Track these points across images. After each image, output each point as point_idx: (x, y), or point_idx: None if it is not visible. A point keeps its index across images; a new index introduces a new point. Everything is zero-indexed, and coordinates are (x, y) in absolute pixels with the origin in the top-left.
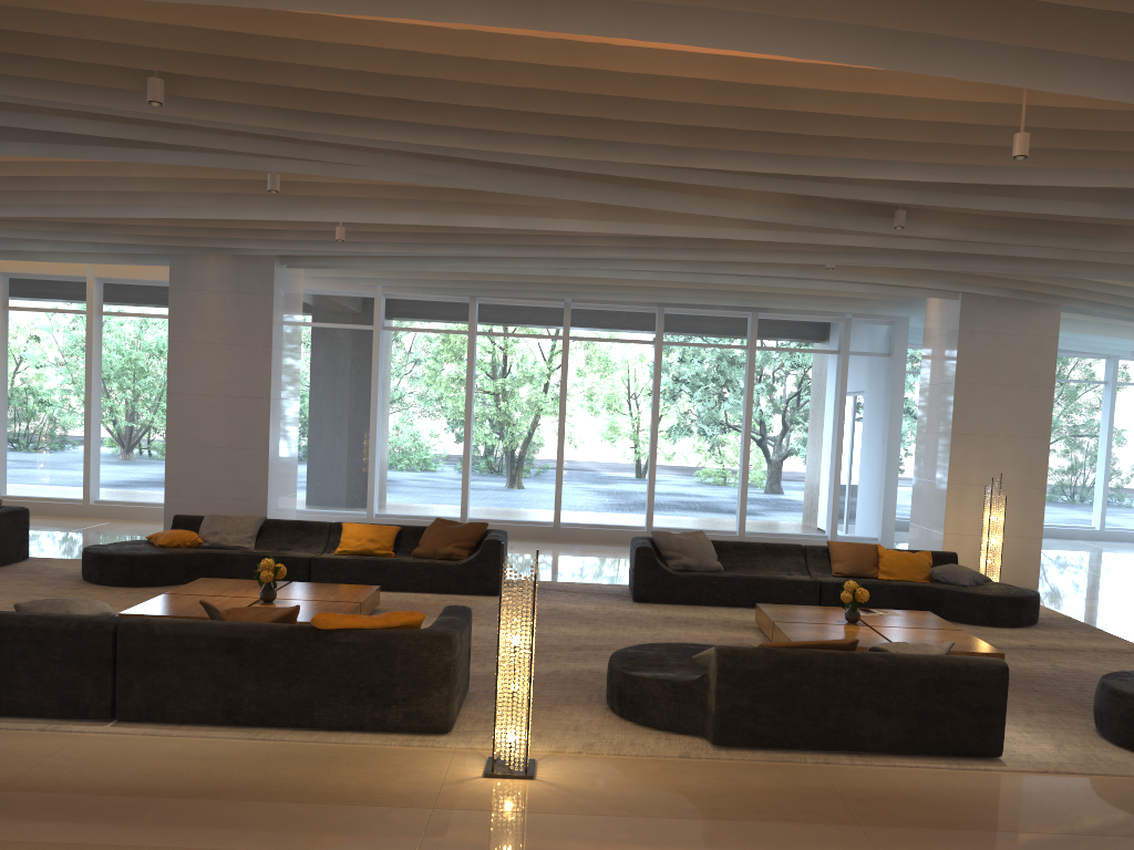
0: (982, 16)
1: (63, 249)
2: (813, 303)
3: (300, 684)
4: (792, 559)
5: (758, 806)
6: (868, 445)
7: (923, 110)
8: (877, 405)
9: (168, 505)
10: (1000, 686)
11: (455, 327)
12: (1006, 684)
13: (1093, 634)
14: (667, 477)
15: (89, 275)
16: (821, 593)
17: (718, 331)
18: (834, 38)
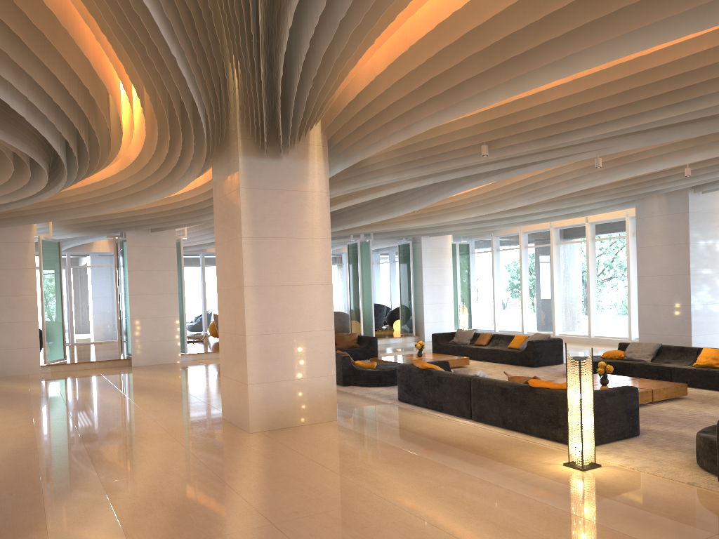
0: None
1: (589, 208)
2: None
3: (525, 412)
4: None
5: (674, 510)
6: None
7: None
8: None
9: (640, 338)
10: None
11: None
12: None
13: None
14: None
15: (626, 216)
16: None
17: None
18: (664, 28)
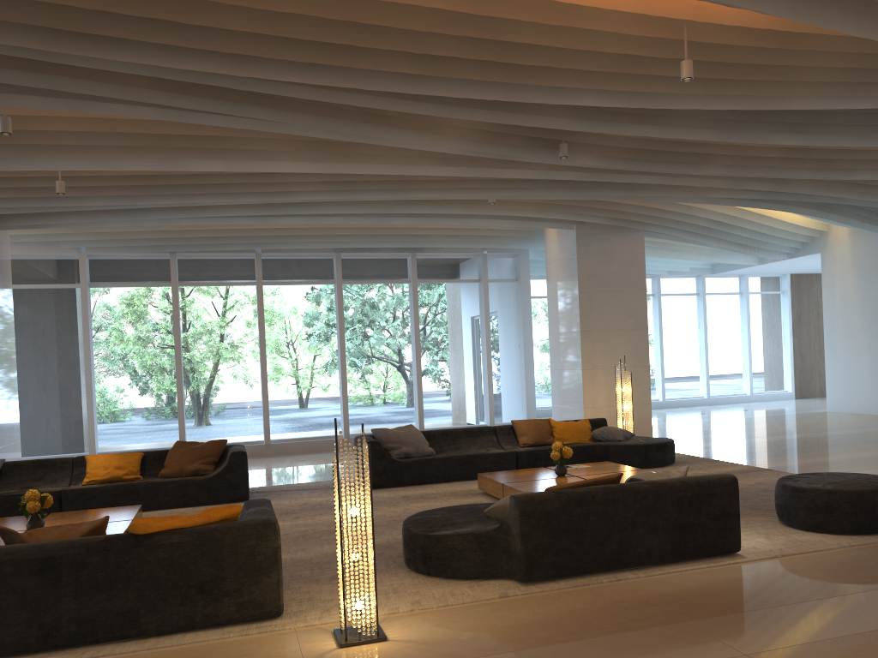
0: None
1: None
2: (460, 242)
3: (124, 594)
4: (486, 438)
5: (594, 623)
6: (509, 350)
7: (609, 44)
8: (512, 319)
9: None
10: (734, 494)
11: (158, 280)
12: (737, 492)
13: (716, 463)
14: (356, 392)
15: None
16: (517, 461)
17: (385, 270)
18: None
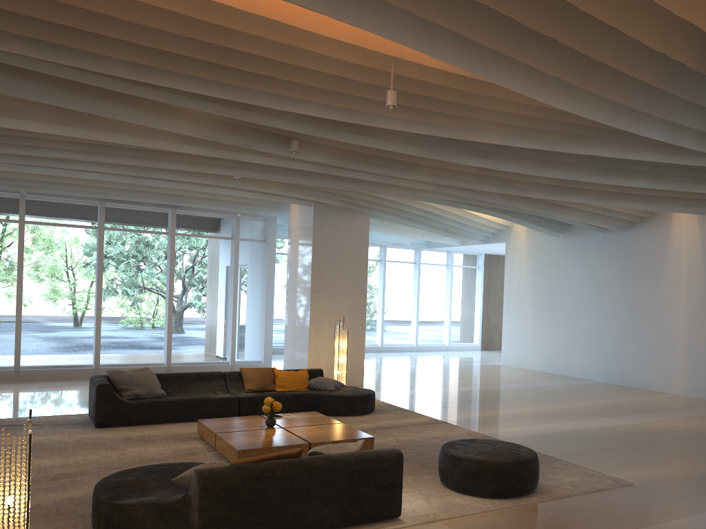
0: None
1: None
2: (216, 205)
3: None
4: (216, 382)
5: None
6: (253, 300)
7: (328, 66)
8: (258, 274)
9: None
10: (399, 468)
11: None
12: (402, 465)
13: (407, 414)
14: (110, 327)
15: None
16: (240, 405)
17: (147, 221)
18: None
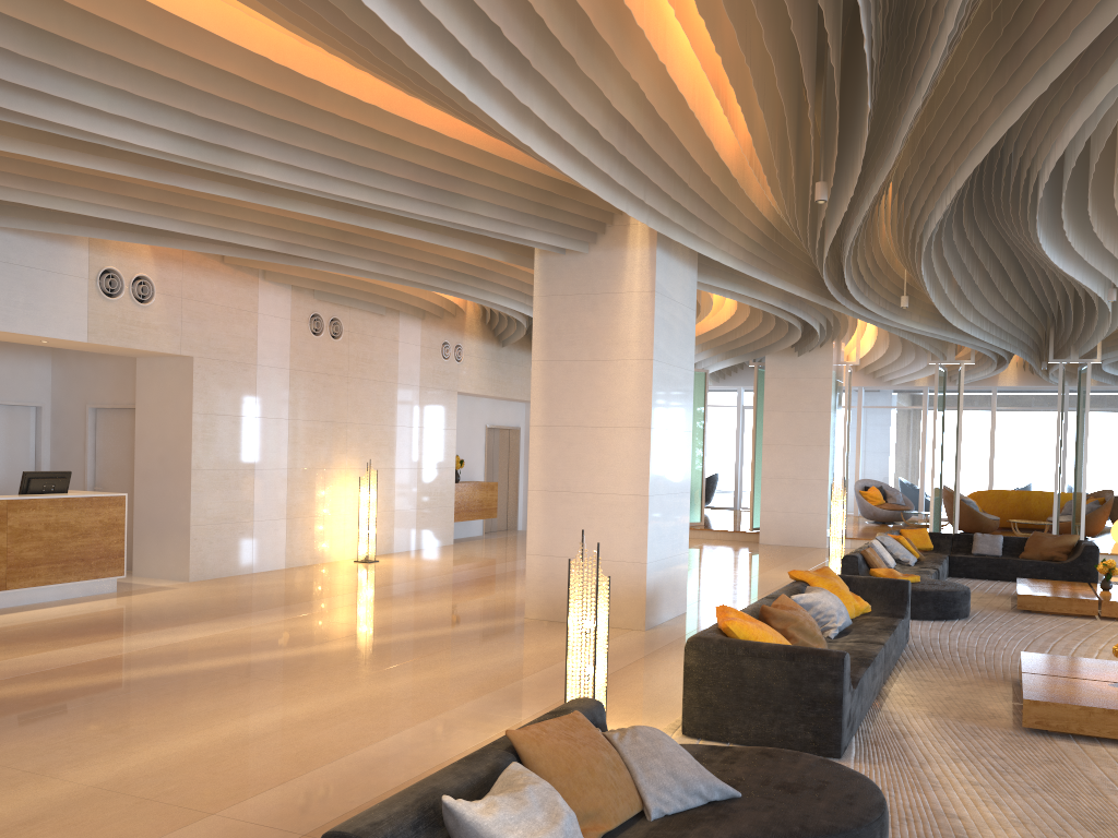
0: None
1: None
2: None
3: None
4: None
5: None
6: None
7: None
8: None
9: None
10: None
11: None
12: None
13: None
14: None
15: None
16: None
17: None
18: None
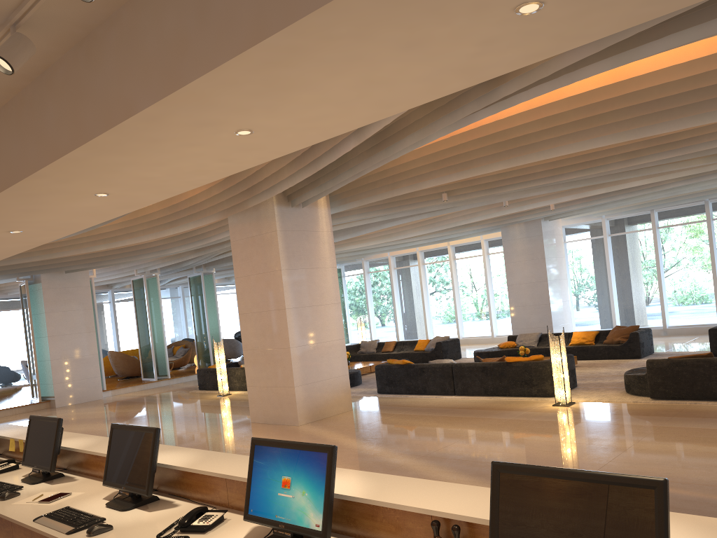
0: (659, 114)
1: (463, 234)
2: None
3: (504, 381)
4: None
5: (640, 412)
6: None
7: None
8: None
9: (513, 333)
10: None
11: (646, 227)
12: None
13: None
14: None
15: (481, 239)
16: None
17: None
18: (614, 135)
